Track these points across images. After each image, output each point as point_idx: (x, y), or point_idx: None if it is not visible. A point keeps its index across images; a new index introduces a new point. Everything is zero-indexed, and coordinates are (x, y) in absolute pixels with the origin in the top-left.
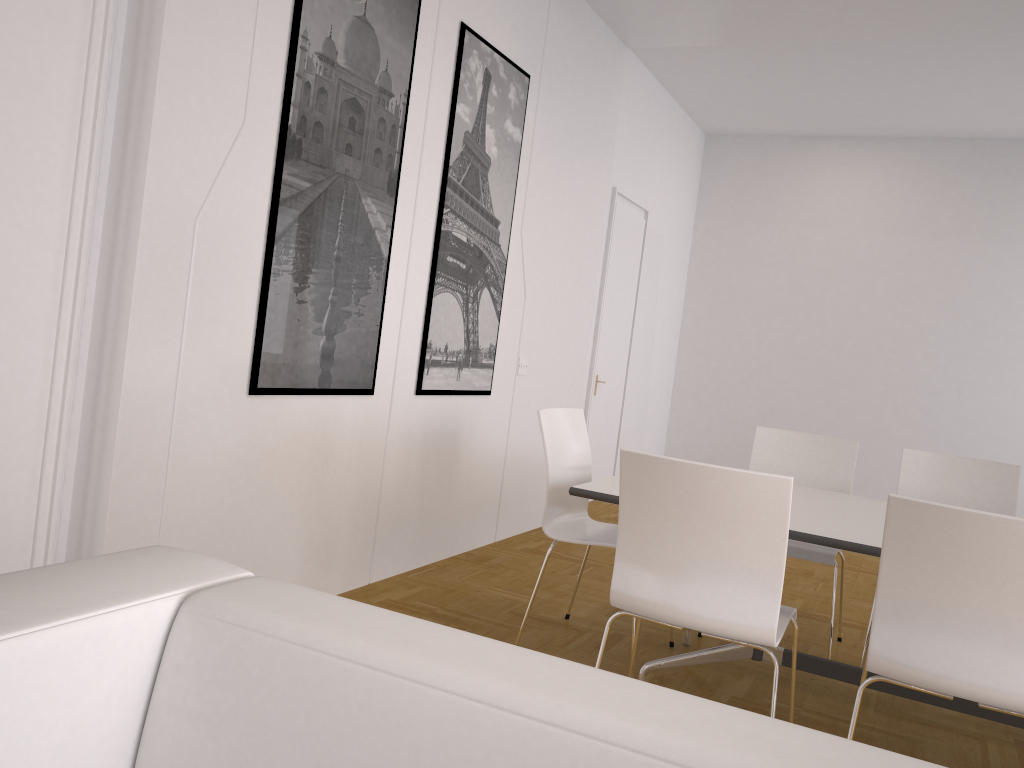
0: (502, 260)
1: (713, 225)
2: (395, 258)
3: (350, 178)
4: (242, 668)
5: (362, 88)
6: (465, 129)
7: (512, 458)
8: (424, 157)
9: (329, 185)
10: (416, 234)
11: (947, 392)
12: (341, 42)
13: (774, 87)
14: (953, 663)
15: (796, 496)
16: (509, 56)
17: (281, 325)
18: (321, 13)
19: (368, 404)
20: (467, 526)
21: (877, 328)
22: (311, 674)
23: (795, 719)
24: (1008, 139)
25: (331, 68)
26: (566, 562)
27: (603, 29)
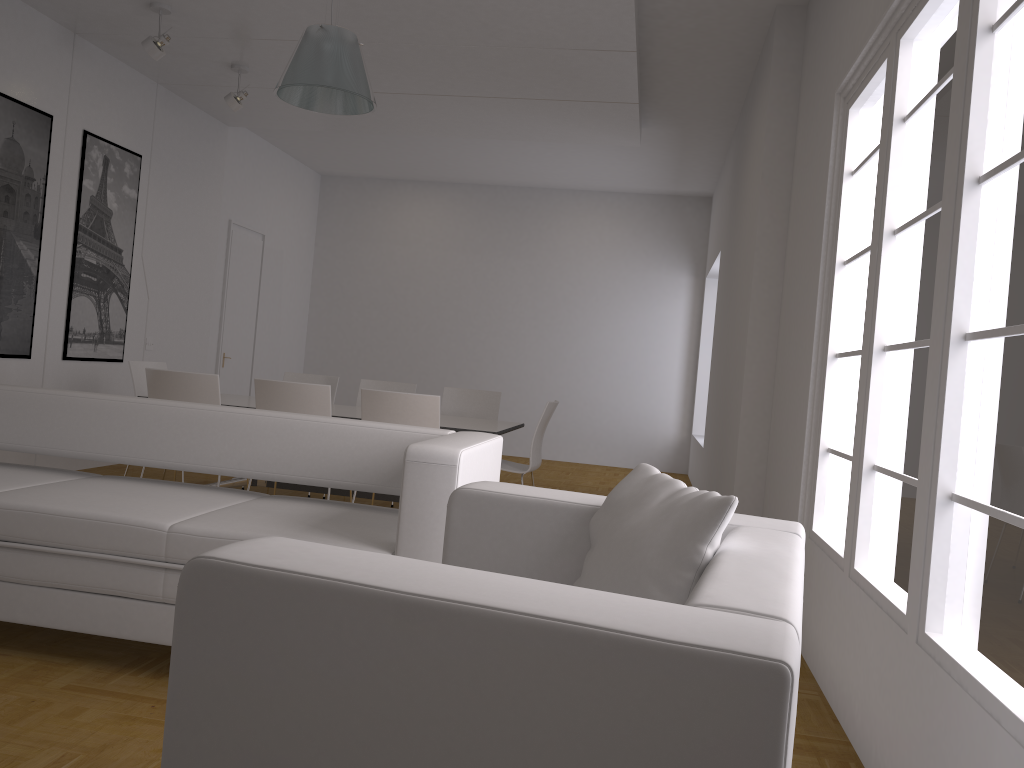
0: (126, 274)
1: (329, 242)
2: (42, 276)
3: (7, 230)
4: None
5: (13, 178)
6: (91, 194)
7: None
8: (61, 214)
9: None
10: (57, 261)
11: (486, 358)
12: None
13: (349, 150)
14: None
15: None
16: (124, 145)
17: None
18: None
19: (27, 364)
20: None
21: (441, 316)
22: None
23: None
24: (517, 187)
25: None
26: None
27: (205, 117)
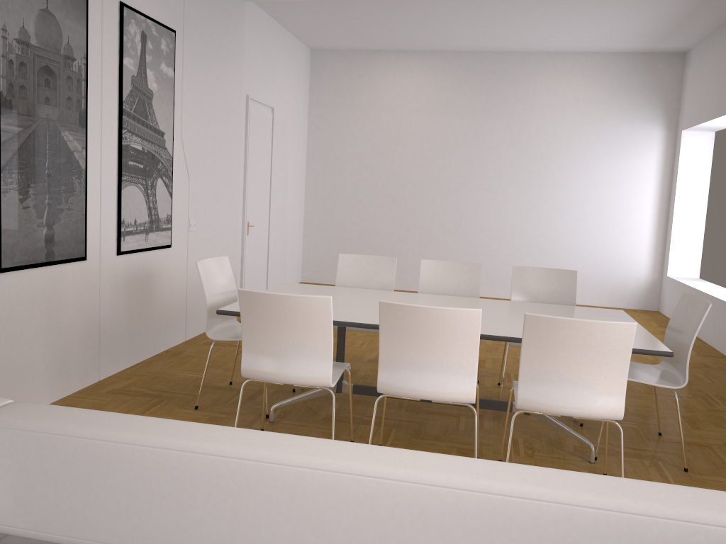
0: (169, 158)
1: (321, 112)
2: (91, 168)
3: (51, 120)
4: (13, 447)
5: (52, 58)
6: (132, 74)
7: (192, 285)
8: (104, 97)
9: (36, 127)
10: (104, 150)
11: (468, 212)
12: (32, 29)
13: (348, 22)
14: (416, 382)
15: (356, 296)
16: (158, 19)
17: (13, 225)
18: (14, 11)
19: (83, 266)
20: (165, 334)
21: (426, 175)
22: (48, 444)
23: (359, 422)
24: (494, 52)
25: (27, 48)
26: (233, 348)
27: None
